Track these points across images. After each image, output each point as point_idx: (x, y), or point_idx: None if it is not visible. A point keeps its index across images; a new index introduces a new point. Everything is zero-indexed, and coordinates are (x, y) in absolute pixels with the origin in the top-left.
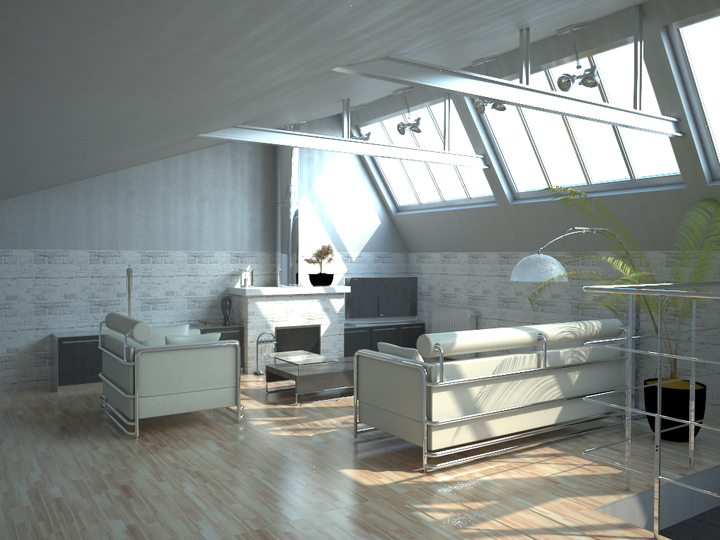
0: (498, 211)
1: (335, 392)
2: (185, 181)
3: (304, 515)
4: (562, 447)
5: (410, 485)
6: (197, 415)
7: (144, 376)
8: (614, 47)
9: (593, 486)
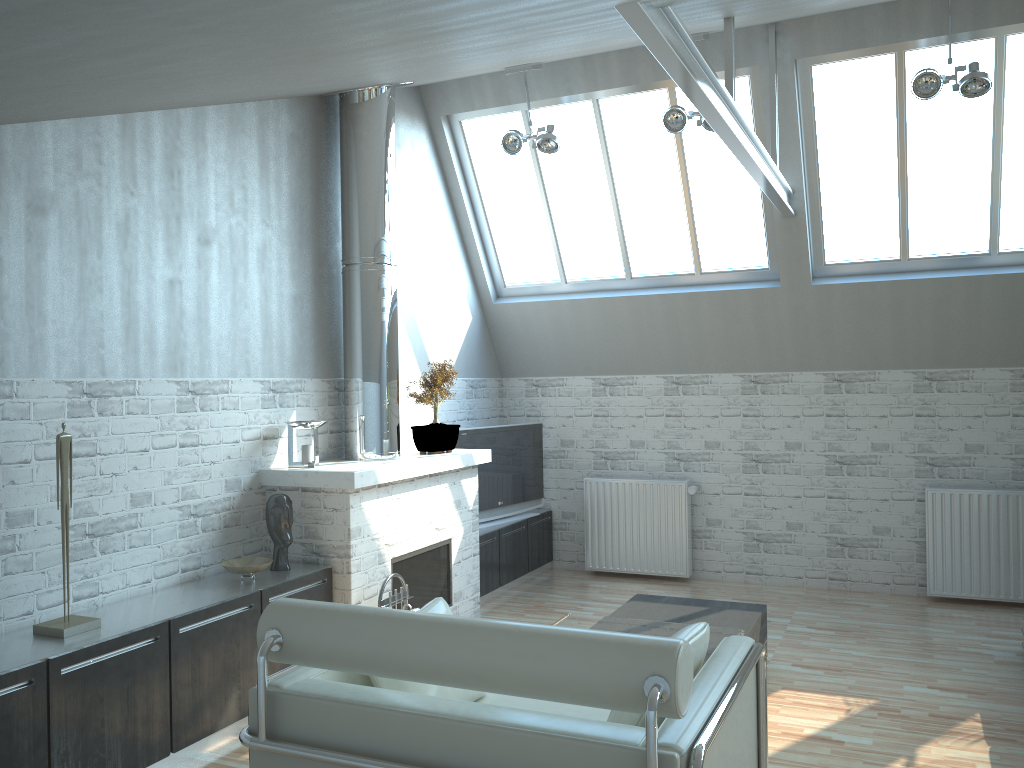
0: (777, 299)
1: None
2: (171, 186)
3: None
4: None
5: None
6: None
7: None
8: None
9: None
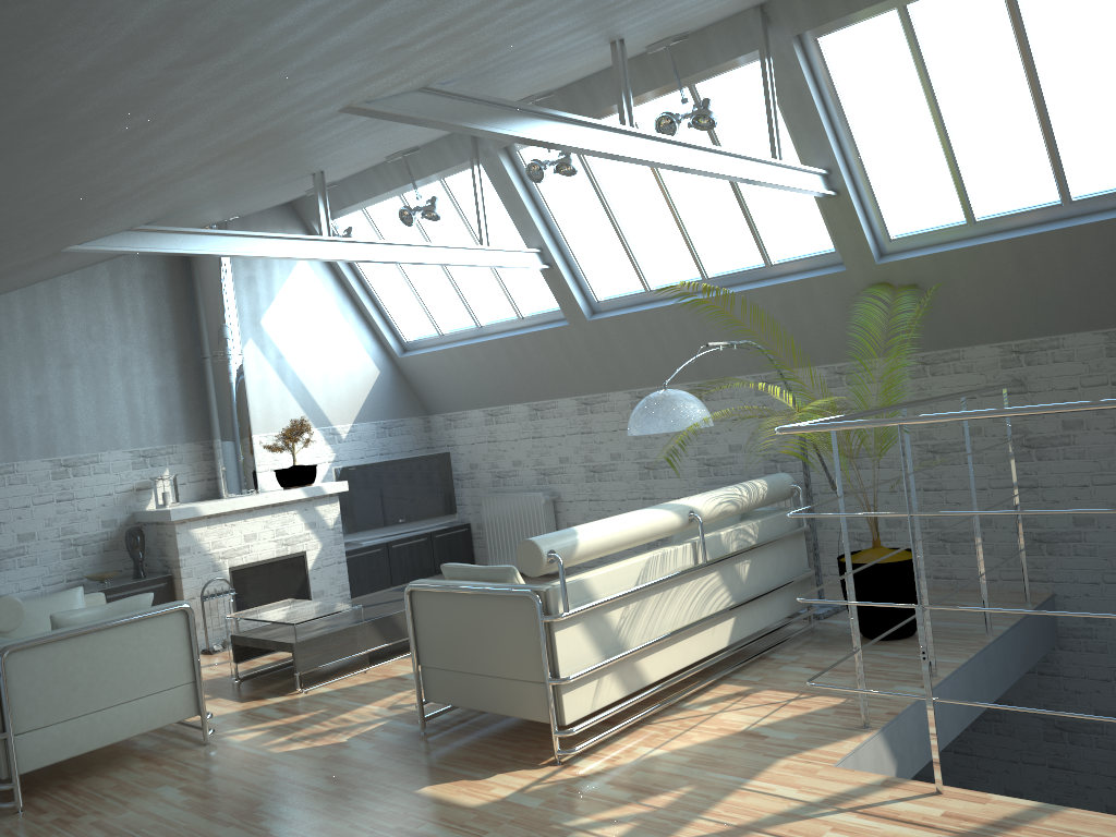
0: (571, 334)
1: (362, 659)
2: (32, 336)
3: None
4: (745, 680)
5: (546, 790)
6: (125, 745)
7: (20, 695)
8: (726, 70)
9: (817, 731)
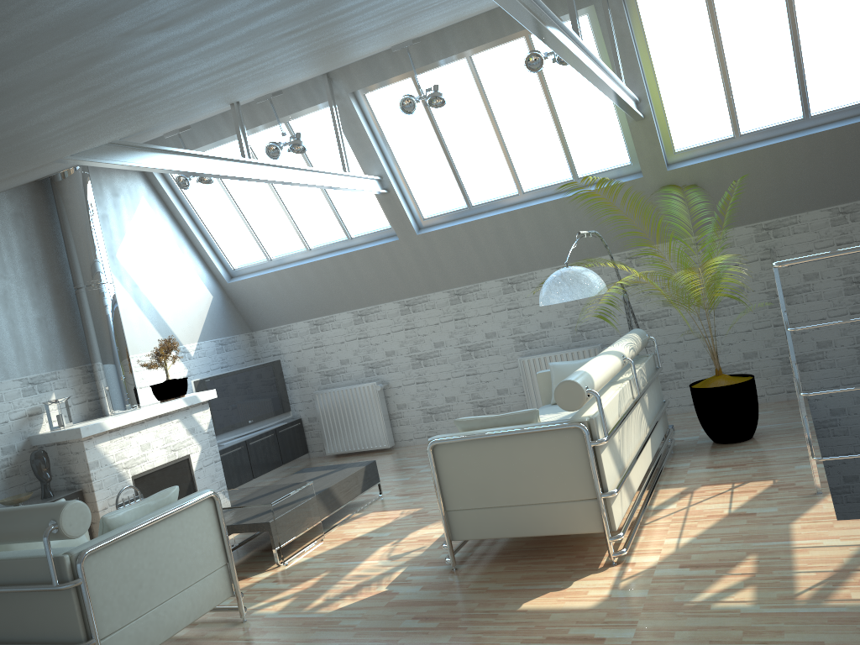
0: (400, 247)
1: (319, 529)
2: None
3: None
4: (673, 484)
5: (637, 583)
6: None
7: (98, 599)
8: None
9: (788, 503)
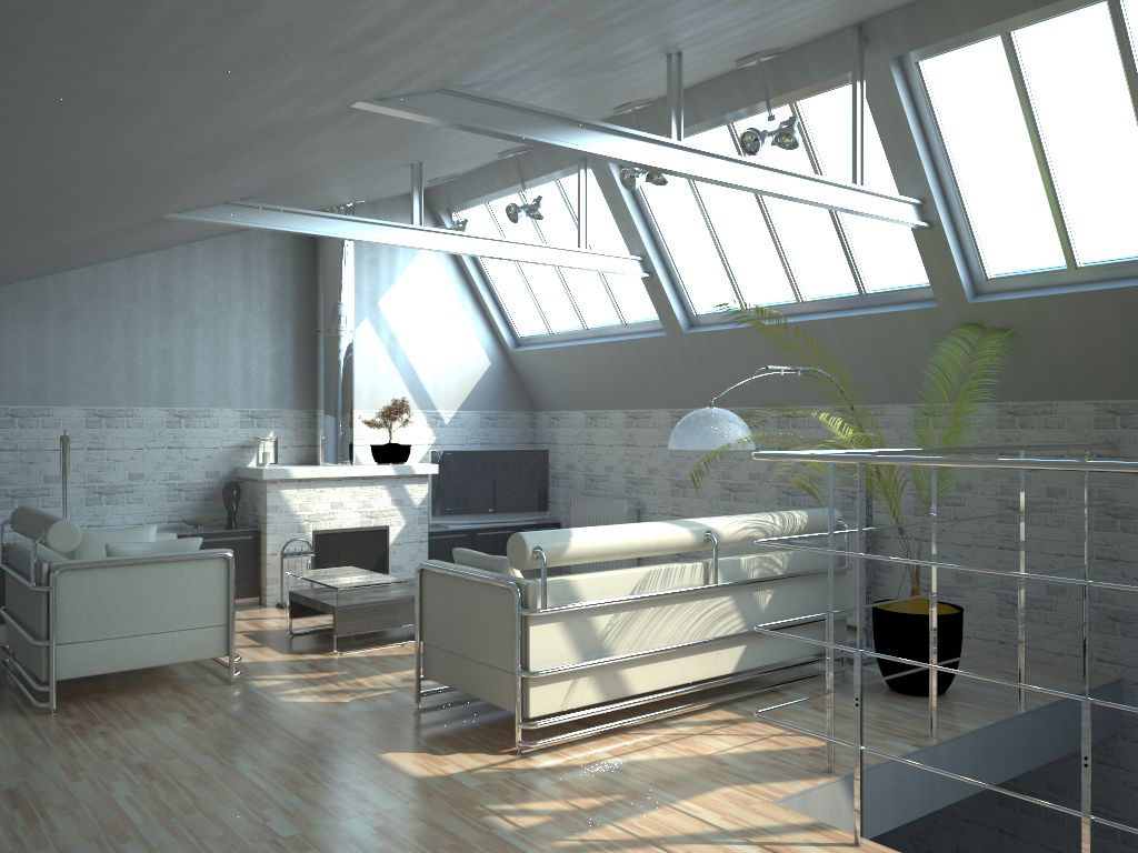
0: (668, 345)
1: (400, 632)
2: (164, 294)
3: (304, 828)
4: (743, 709)
5: (491, 775)
6: (166, 673)
7: (66, 609)
8: (826, 89)
9: (779, 768)
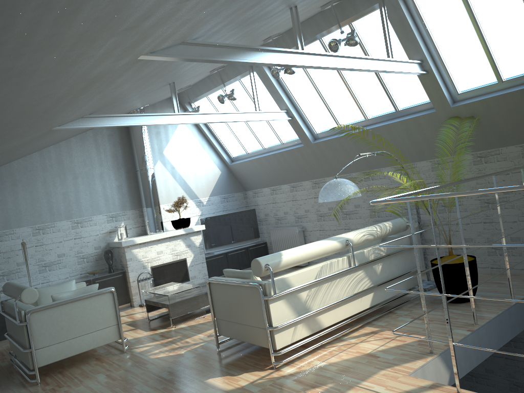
0: (305, 150)
1: (202, 311)
2: (60, 165)
3: None
4: (378, 324)
5: (263, 383)
6: (92, 352)
7: (37, 332)
8: (366, 14)
9: (405, 355)
